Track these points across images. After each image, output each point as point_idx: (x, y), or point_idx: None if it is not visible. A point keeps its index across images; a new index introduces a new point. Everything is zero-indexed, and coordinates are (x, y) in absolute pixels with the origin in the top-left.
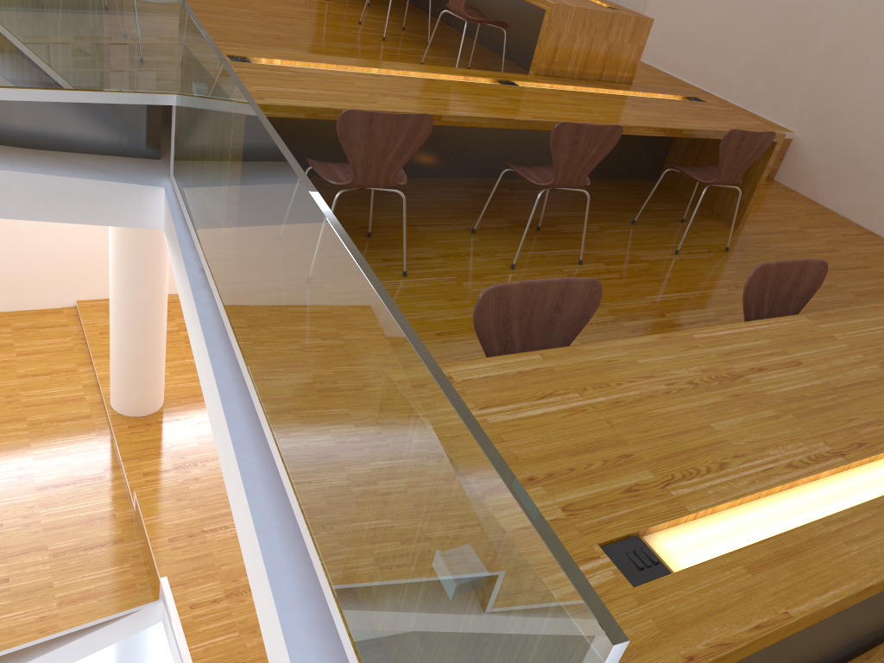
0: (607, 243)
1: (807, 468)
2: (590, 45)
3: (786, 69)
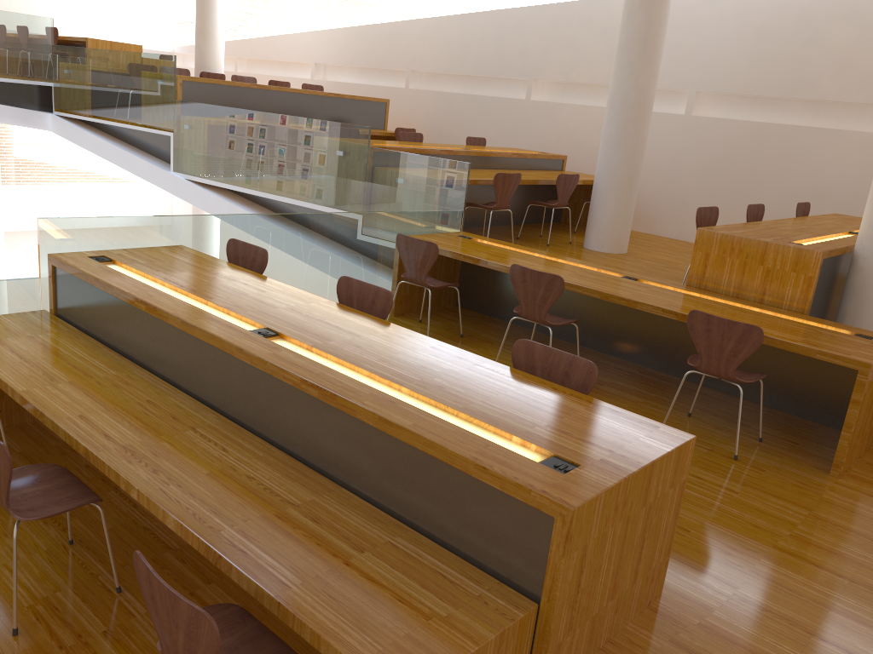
0: (612, 402)
1: (166, 280)
2: (743, 267)
3: None
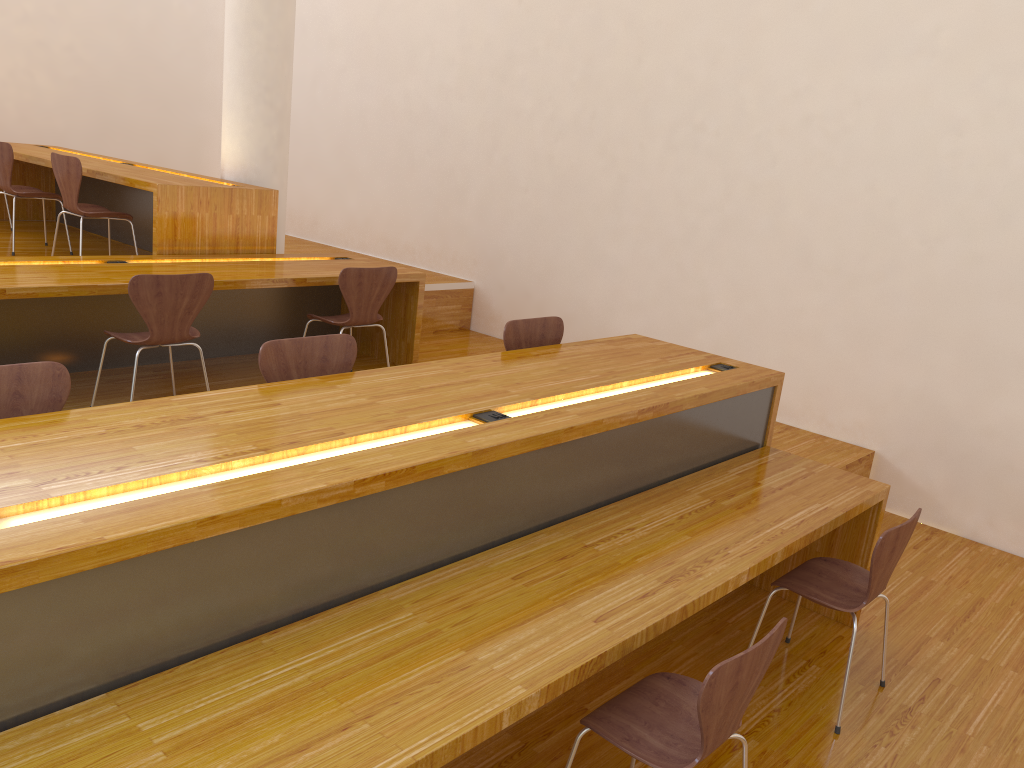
0: None
1: (217, 460)
2: (215, 220)
3: (452, 227)
